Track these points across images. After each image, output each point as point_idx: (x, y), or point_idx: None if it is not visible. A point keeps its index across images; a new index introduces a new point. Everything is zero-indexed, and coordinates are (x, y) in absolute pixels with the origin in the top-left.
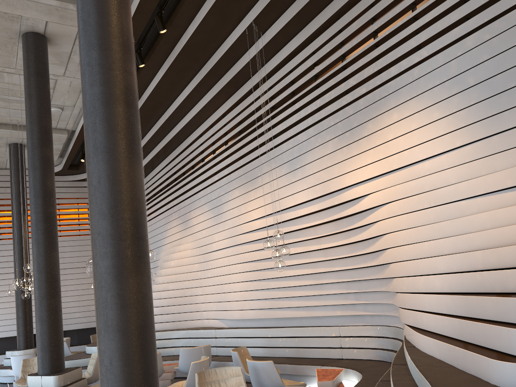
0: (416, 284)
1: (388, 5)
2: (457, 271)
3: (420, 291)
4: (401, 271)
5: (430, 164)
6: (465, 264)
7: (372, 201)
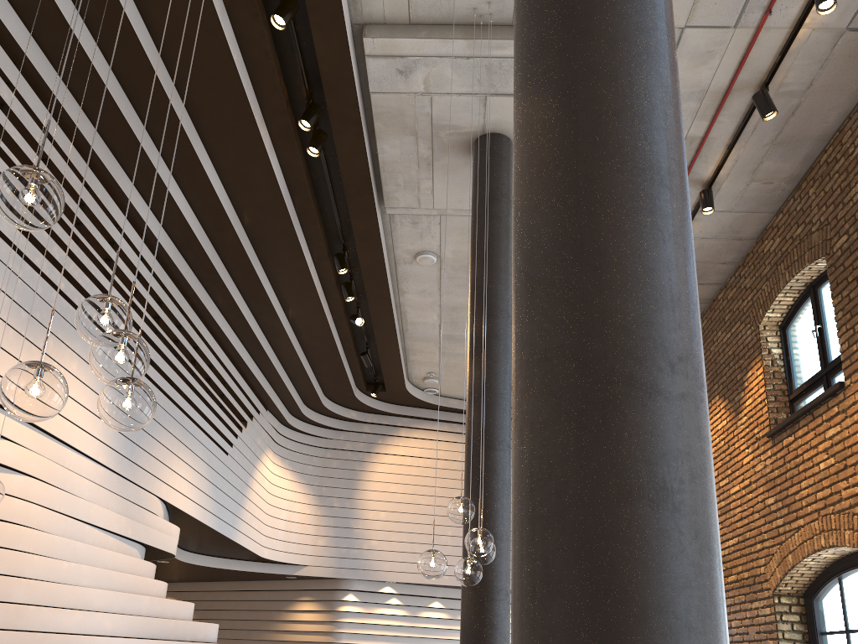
0: (61, 620)
1: (99, 223)
2: (118, 613)
3: (66, 630)
4: (19, 593)
5: (76, 458)
6: (130, 606)
7: (7, 454)
